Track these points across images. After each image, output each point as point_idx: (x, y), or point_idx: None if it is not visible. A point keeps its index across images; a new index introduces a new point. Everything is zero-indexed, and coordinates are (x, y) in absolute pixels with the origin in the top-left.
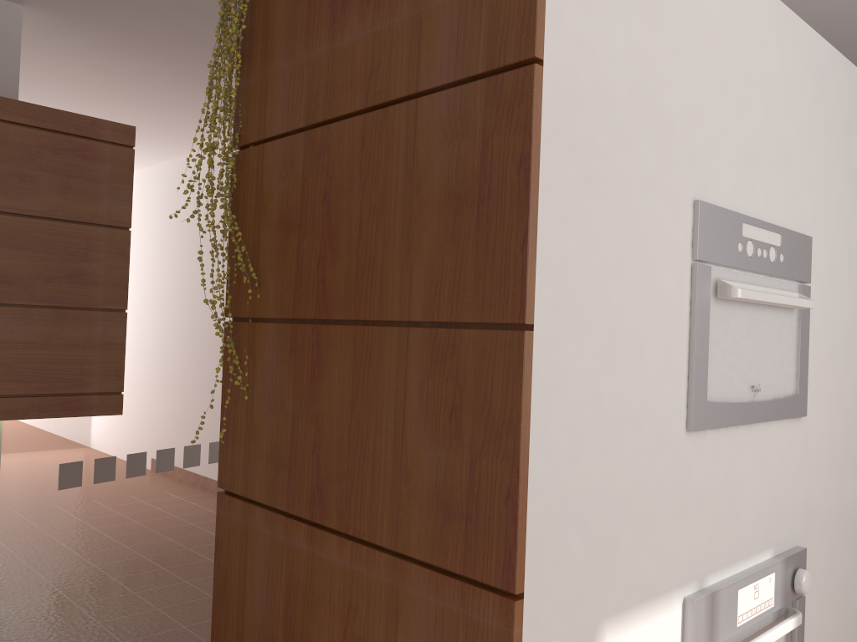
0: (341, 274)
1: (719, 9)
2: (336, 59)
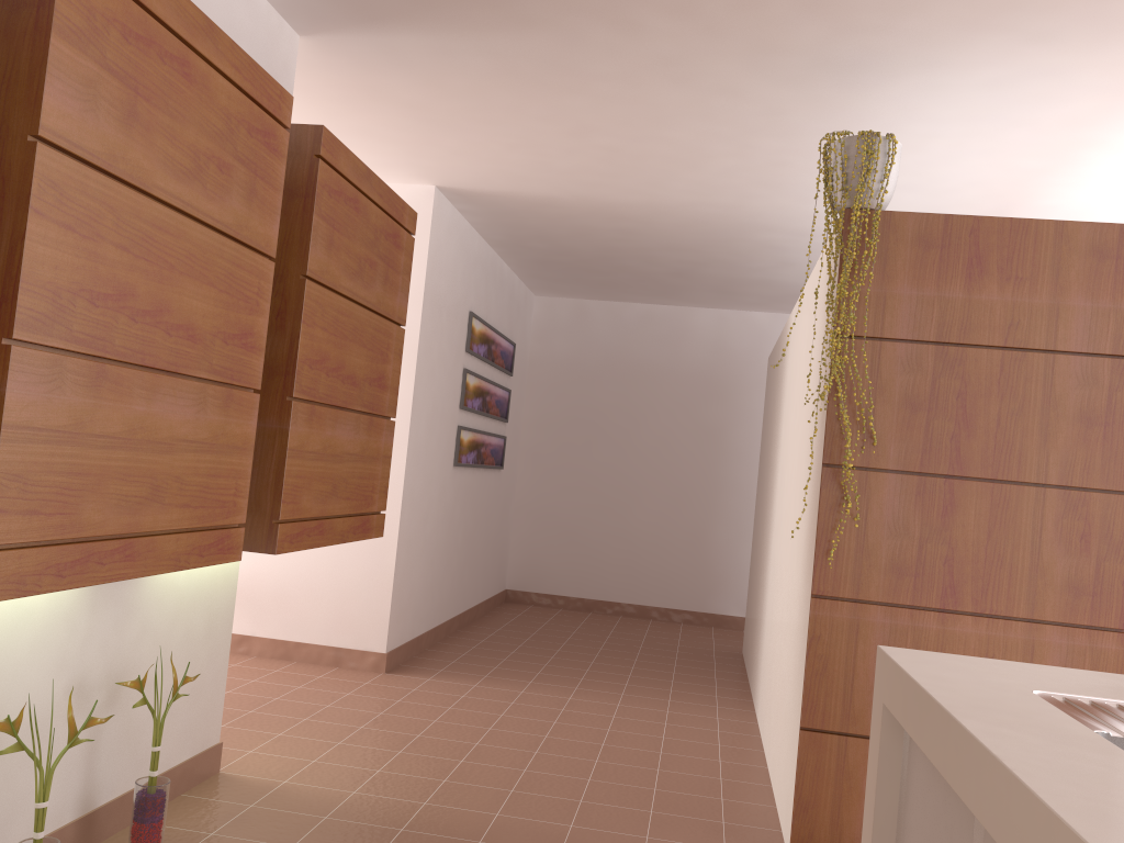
0: (976, 448)
1: None
2: (972, 306)
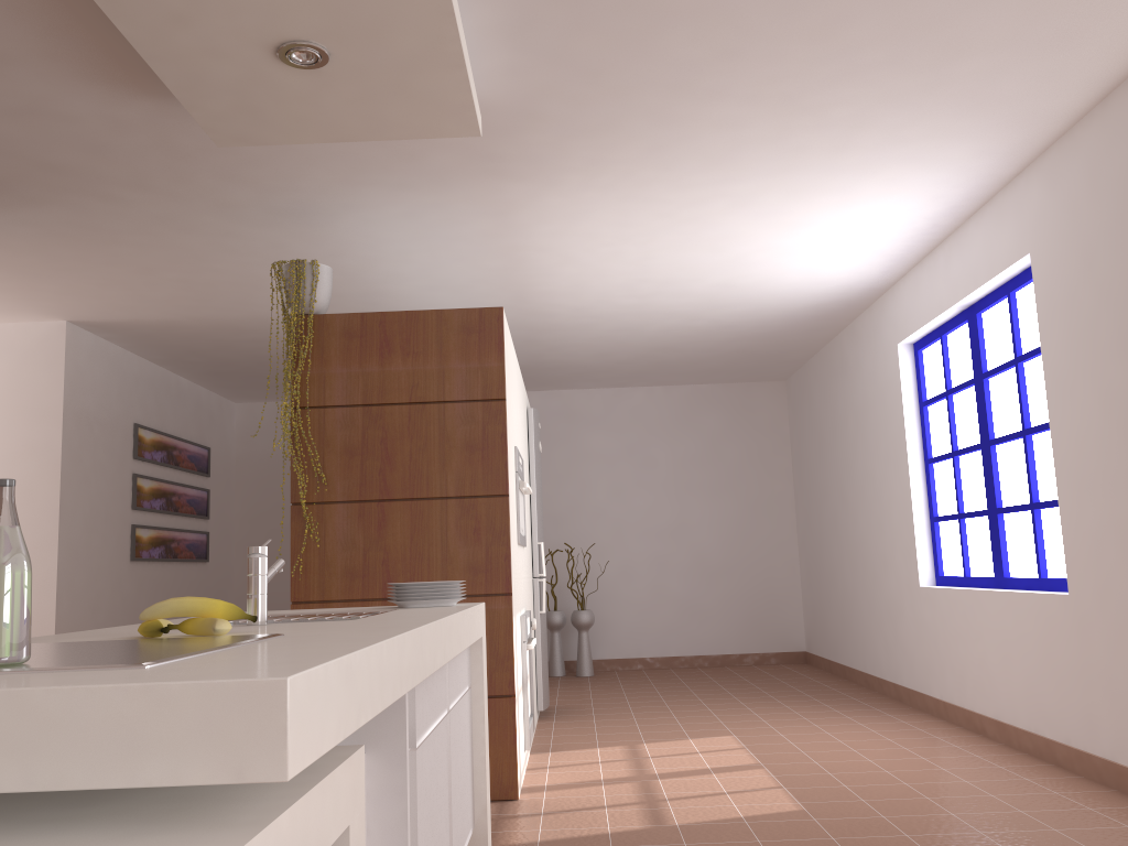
0: (398, 477)
1: (512, 364)
2: (385, 376)
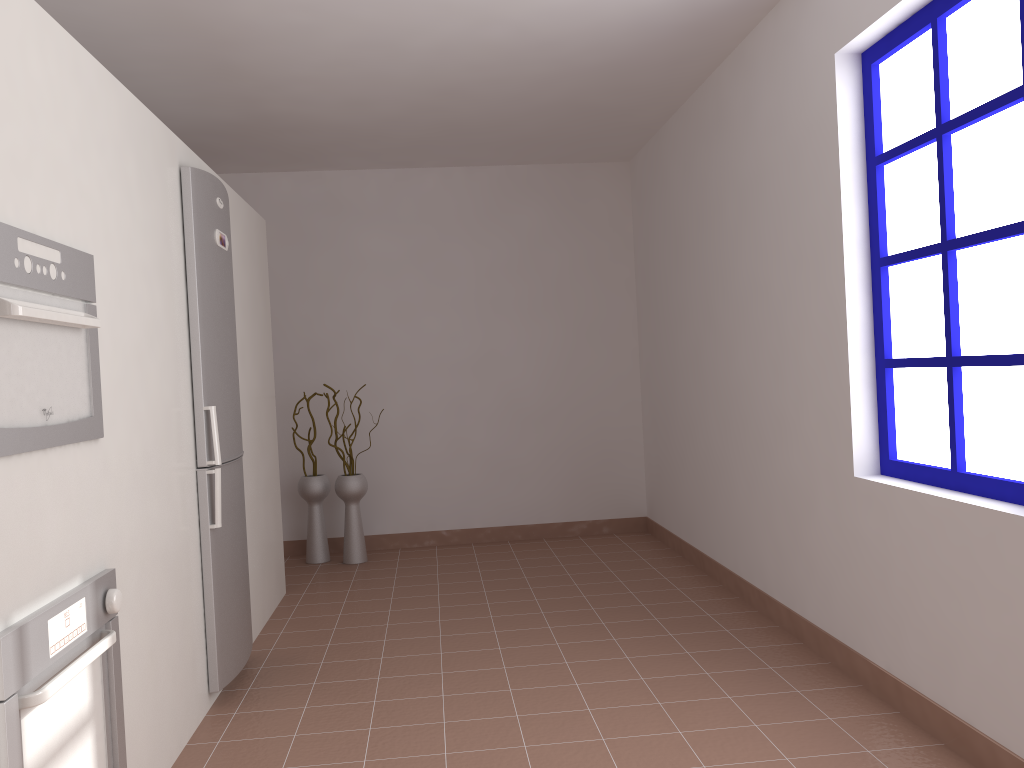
0: None
1: None
2: None
